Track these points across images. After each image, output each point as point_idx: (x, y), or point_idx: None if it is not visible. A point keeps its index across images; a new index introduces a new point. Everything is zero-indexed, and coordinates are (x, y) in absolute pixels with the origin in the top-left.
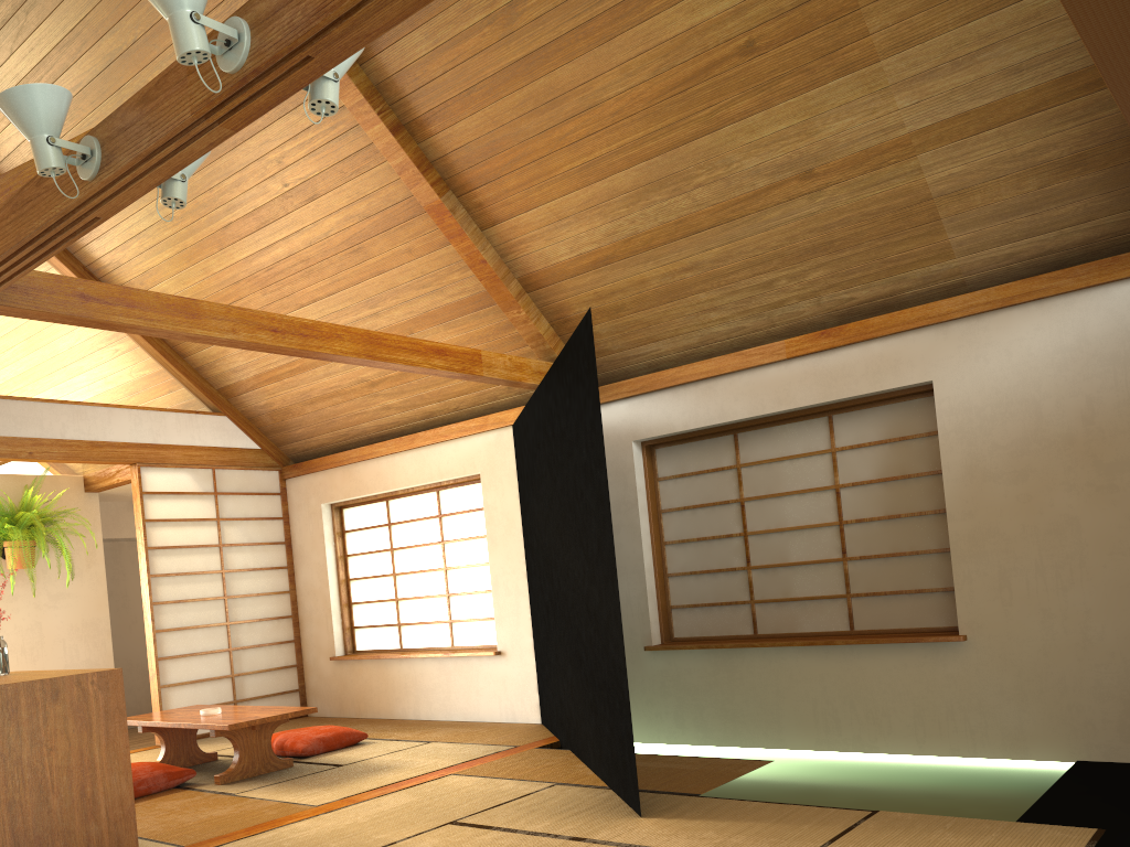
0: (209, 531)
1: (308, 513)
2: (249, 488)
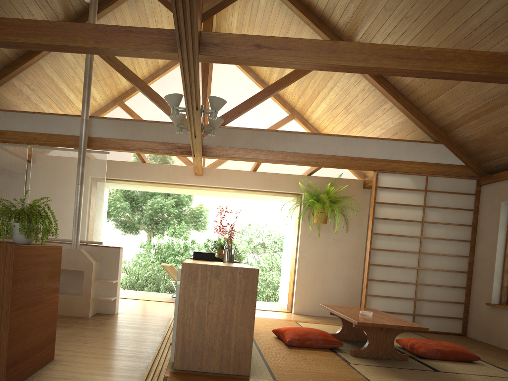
0: (416, 212)
1: (491, 208)
2: (451, 189)
